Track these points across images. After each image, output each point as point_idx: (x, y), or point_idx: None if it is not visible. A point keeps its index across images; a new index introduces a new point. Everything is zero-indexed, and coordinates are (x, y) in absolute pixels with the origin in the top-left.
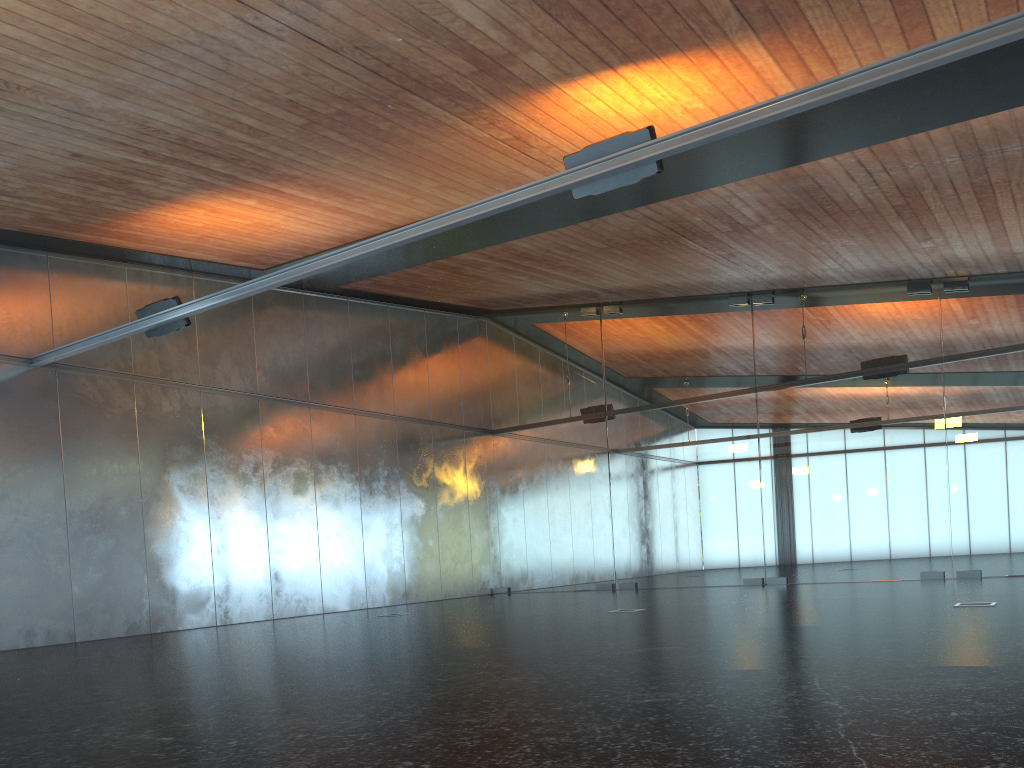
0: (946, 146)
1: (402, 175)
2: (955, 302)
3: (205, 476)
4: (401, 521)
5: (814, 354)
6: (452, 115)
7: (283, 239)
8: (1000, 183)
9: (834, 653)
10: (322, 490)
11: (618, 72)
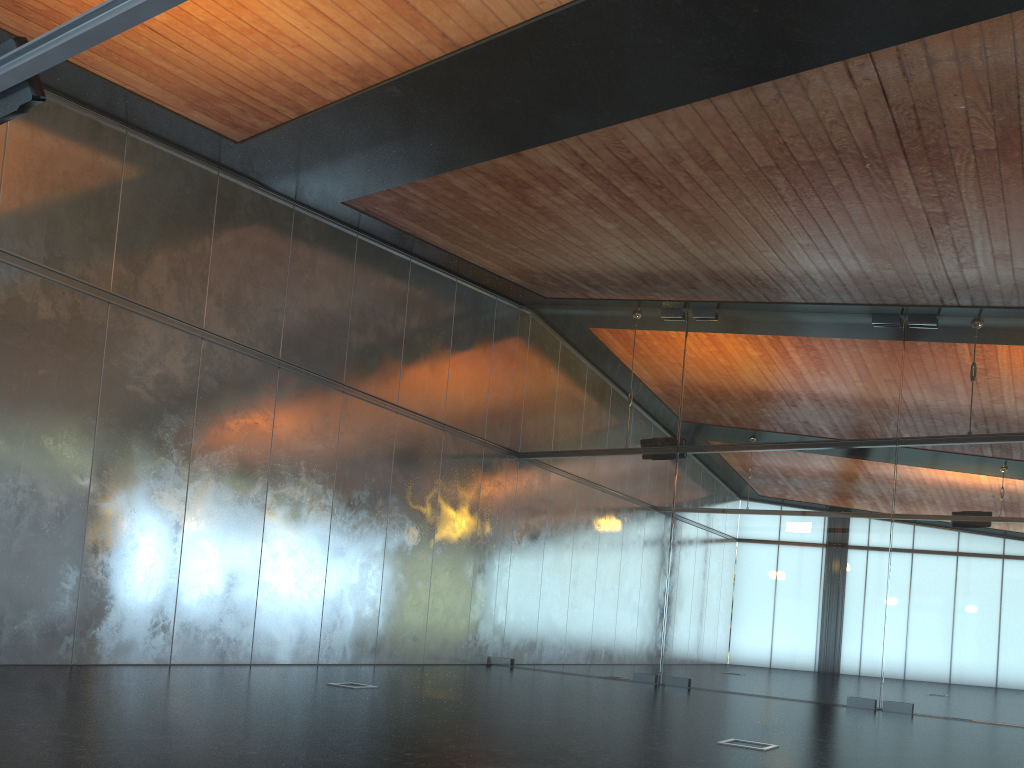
0: None
1: None
2: None
3: (94, 431)
4: (384, 550)
5: (990, 401)
6: None
7: (264, 54)
8: None
9: None
10: (278, 487)
11: None
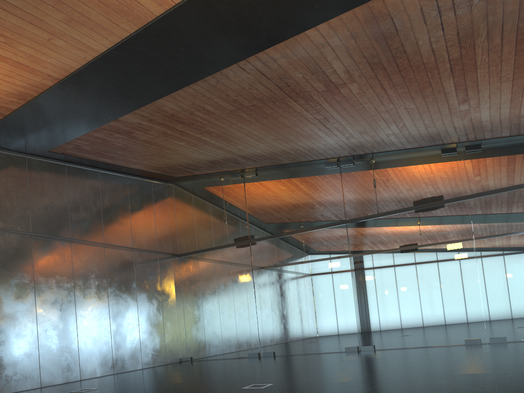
0: None
1: None
2: (473, 159)
3: None
4: (109, 316)
5: (383, 196)
6: None
7: None
8: None
9: None
10: (41, 296)
11: None
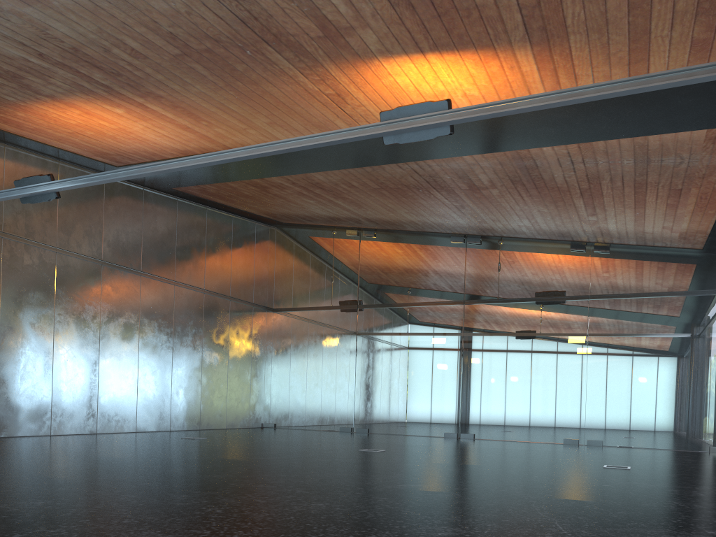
0: (628, 151)
1: (244, 109)
2: (600, 260)
3: (53, 318)
4: (201, 368)
5: (505, 283)
6: (294, 68)
7: (138, 144)
8: (652, 183)
9: (551, 500)
10: (144, 338)
11: (426, 57)
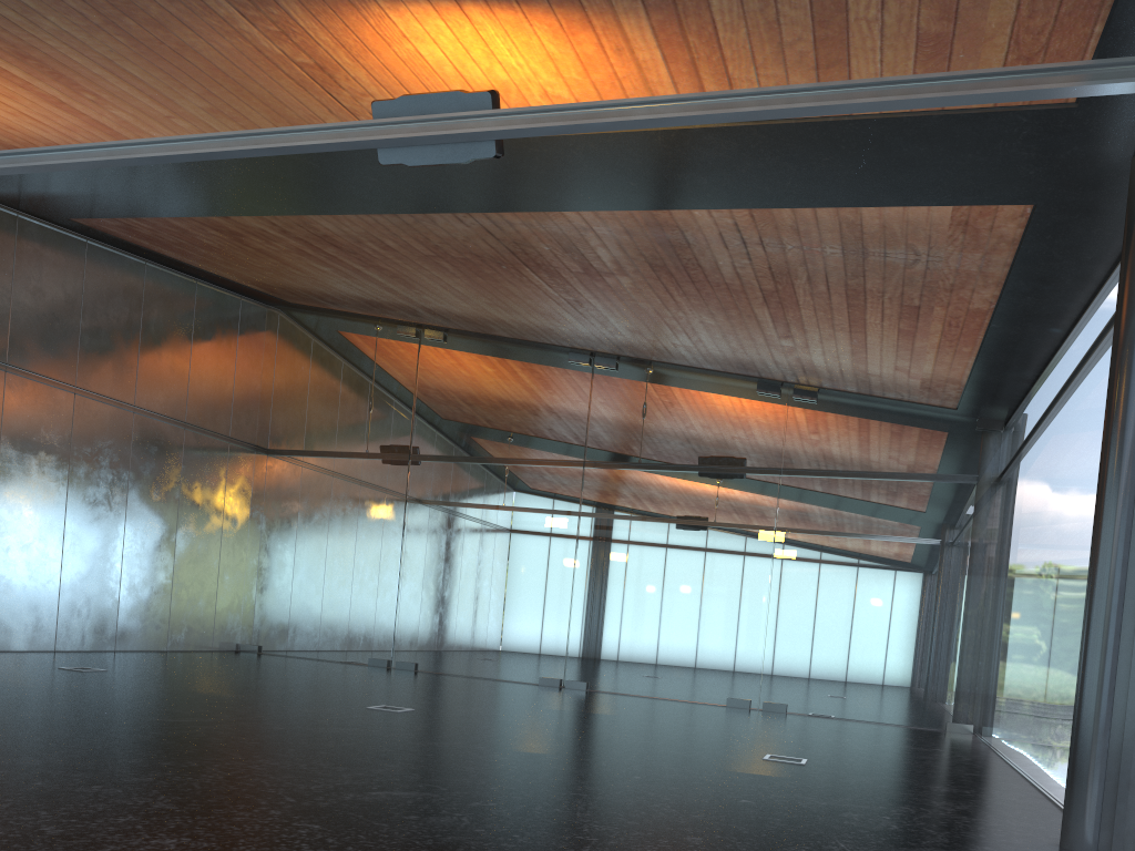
0: (831, 233)
1: (155, 76)
2: (802, 412)
3: None
4: (123, 543)
5: (652, 437)
6: (226, 2)
7: None
8: (874, 292)
9: (629, 836)
10: (9, 485)
11: (463, 9)
